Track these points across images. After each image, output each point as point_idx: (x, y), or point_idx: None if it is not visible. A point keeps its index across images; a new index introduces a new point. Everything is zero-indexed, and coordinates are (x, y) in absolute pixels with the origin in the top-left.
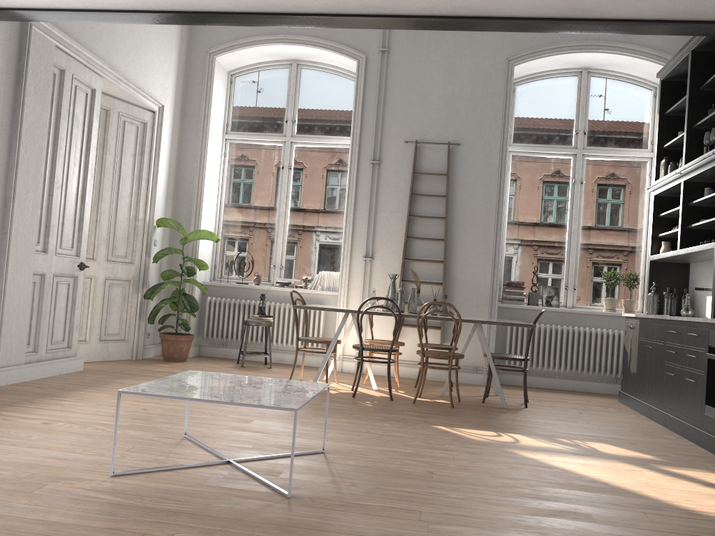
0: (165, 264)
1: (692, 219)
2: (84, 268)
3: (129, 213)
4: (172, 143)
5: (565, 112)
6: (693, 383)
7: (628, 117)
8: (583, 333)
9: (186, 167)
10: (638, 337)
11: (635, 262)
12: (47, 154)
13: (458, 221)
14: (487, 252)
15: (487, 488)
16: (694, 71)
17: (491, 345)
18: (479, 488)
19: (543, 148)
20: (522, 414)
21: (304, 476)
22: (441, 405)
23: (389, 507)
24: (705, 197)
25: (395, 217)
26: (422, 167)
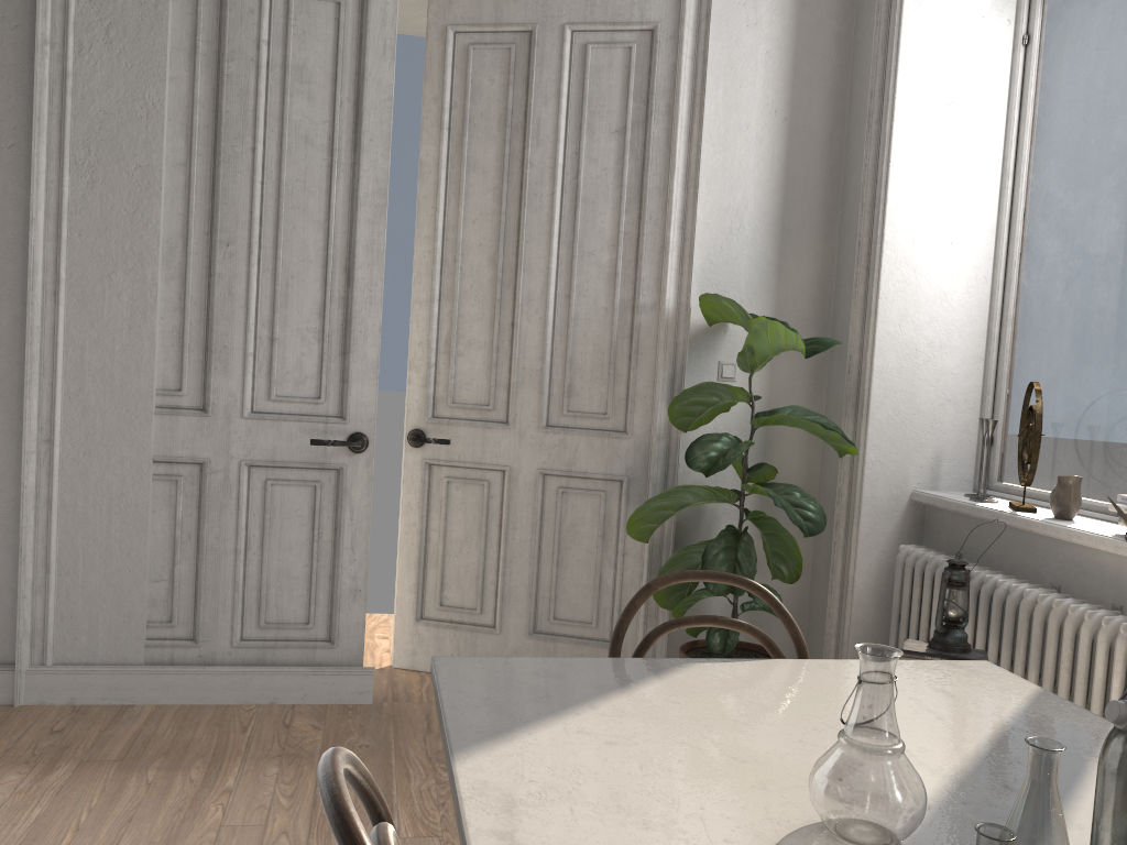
0: (794, 433)
1: None
2: (361, 447)
3: (612, 295)
4: (802, 62)
5: None
6: None
7: None
8: None
9: (858, 124)
10: None
11: None
12: (189, 180)
13: None
14: None
15: None
16: None
17: None
18: None
19: None
20: None
21: None
22: None
23: None
24: None
25: None
26: None
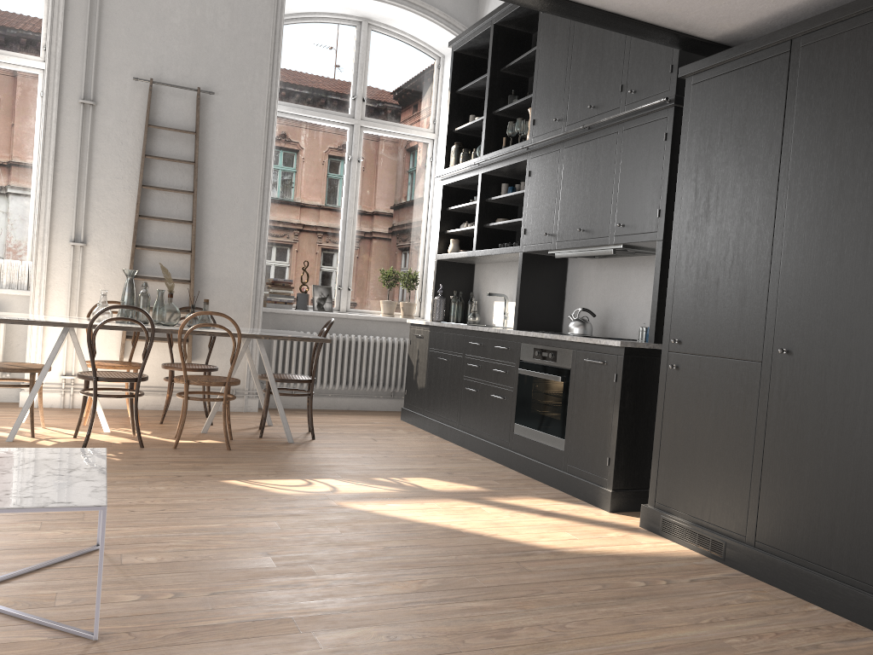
0: None
1: (488, 217)
2: None
3: None
4: None
5: (341, 70)
6: (500, 400)
7: (411, 88)
8: (361, 343)
9: None
10: (428, 347)
11: (414, 260)
12: None
13: (211, 198)
14: (249, 241)
15: (346, 564)
16: (496, 49)
17: (254, 361)
18: (338, 566)
19: (316, 112)
20: (315, 449)
21: (95, 596)
22: (212, 447)
23: (248, 620)
24: (507, 194)
25: (120, 186)
26: (160, 118)
